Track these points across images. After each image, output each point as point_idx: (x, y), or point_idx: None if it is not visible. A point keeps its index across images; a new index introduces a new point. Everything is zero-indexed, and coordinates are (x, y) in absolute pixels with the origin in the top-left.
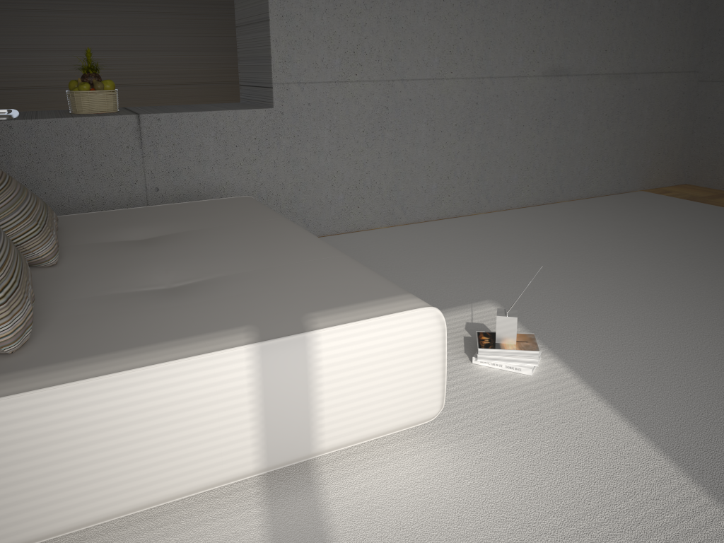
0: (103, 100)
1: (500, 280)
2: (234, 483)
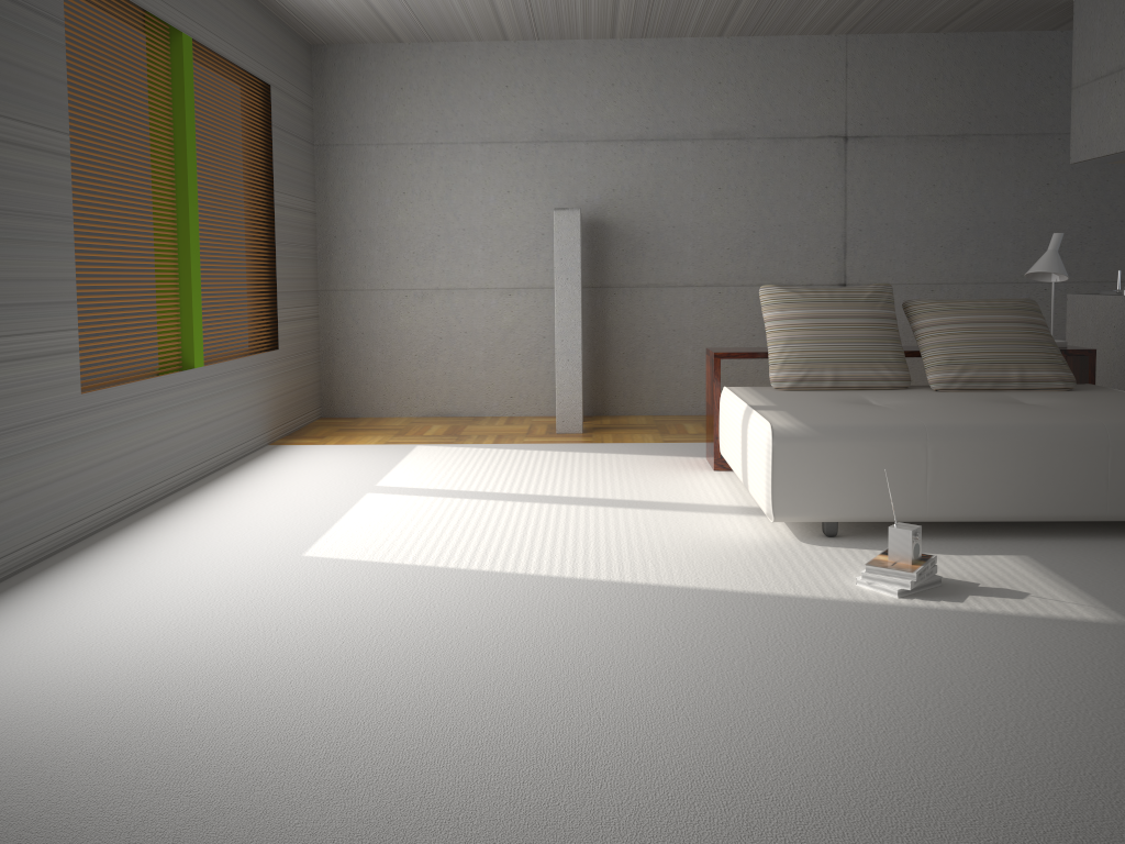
0: None
1: None
2: None
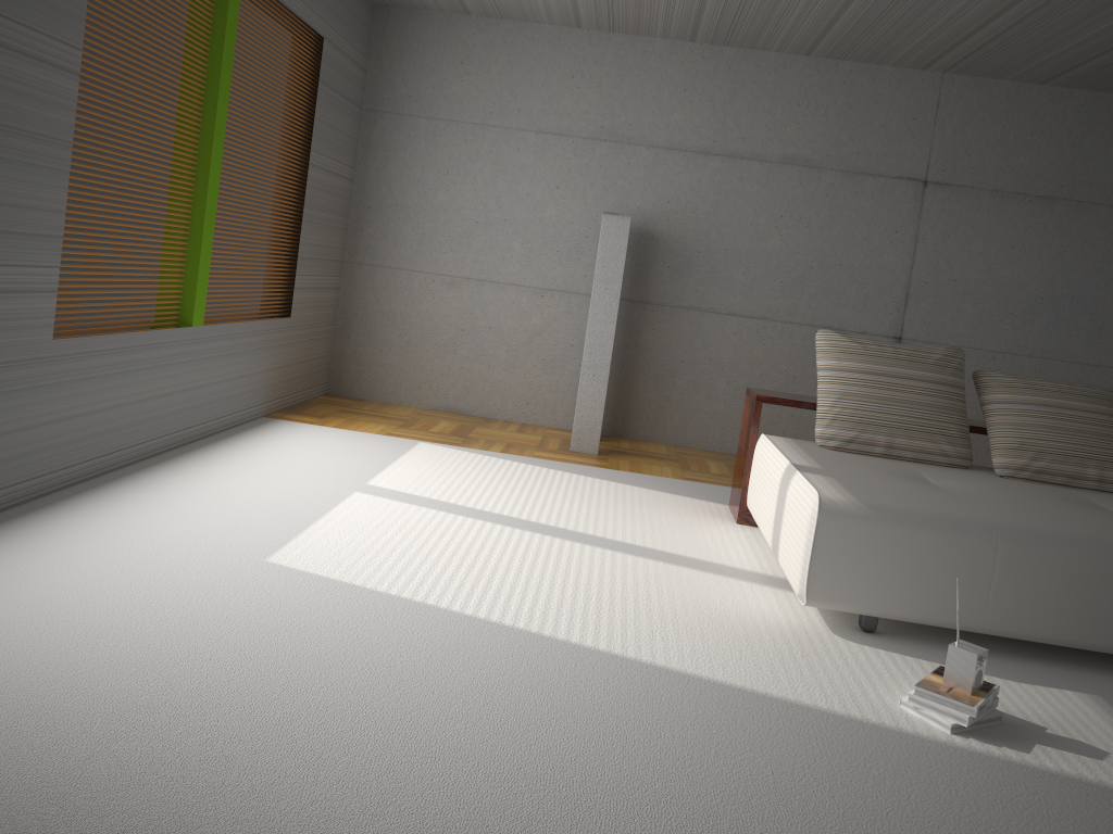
0: None
1: None
2: None
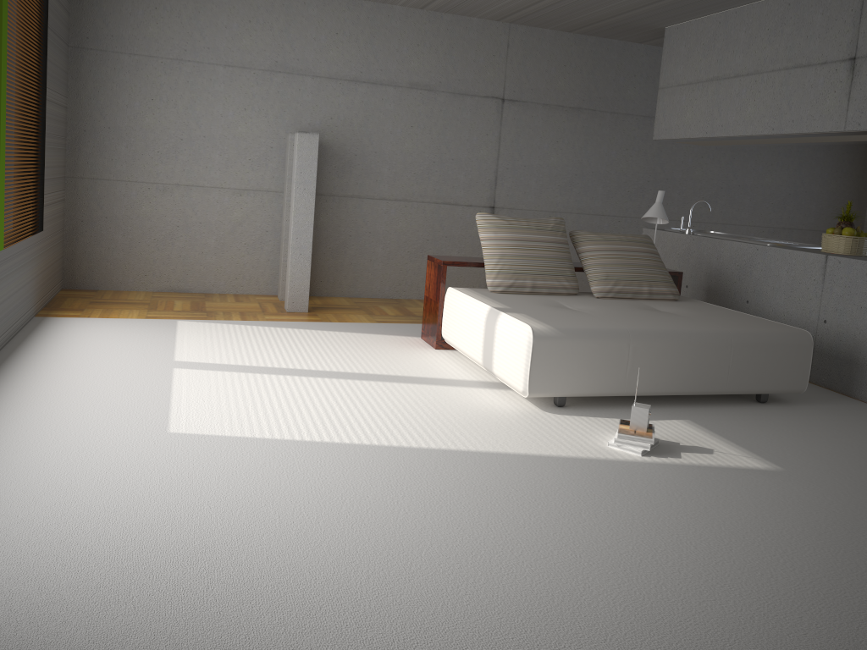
0: (836, 243)
1: (860, 487)
2: (494, 378)
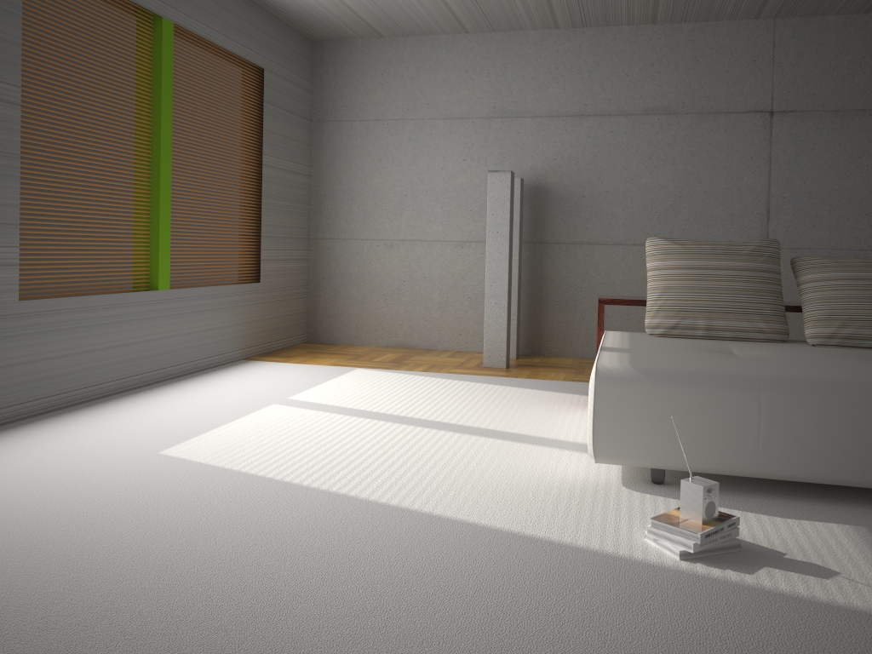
0: None
1: None
2: None
